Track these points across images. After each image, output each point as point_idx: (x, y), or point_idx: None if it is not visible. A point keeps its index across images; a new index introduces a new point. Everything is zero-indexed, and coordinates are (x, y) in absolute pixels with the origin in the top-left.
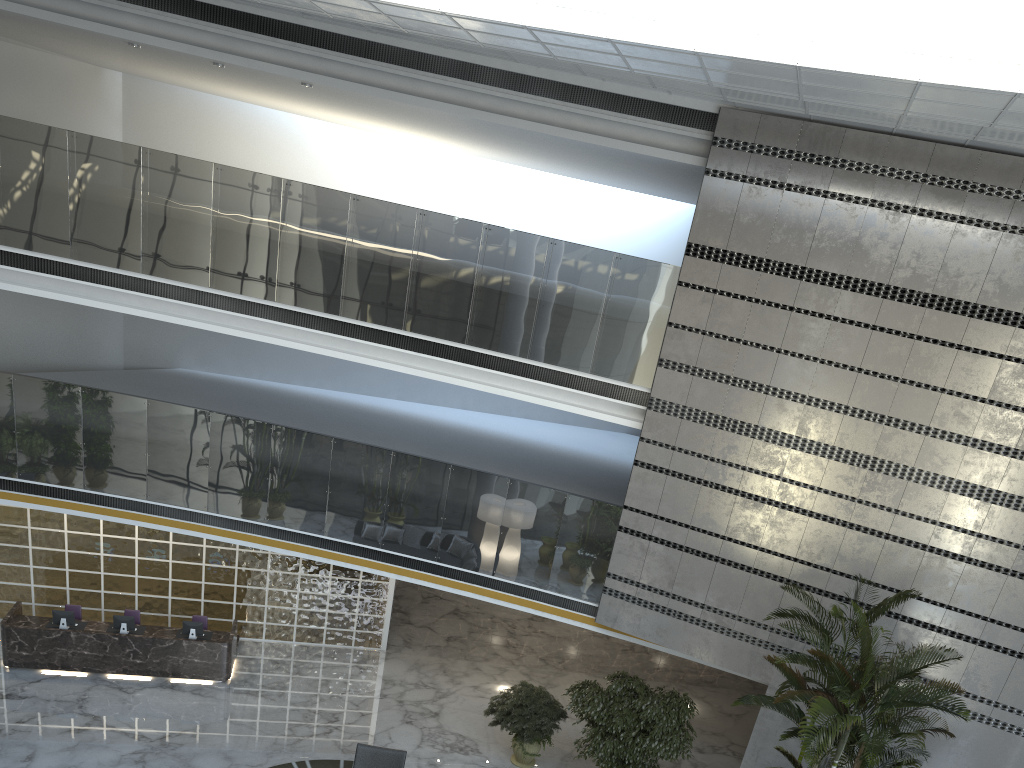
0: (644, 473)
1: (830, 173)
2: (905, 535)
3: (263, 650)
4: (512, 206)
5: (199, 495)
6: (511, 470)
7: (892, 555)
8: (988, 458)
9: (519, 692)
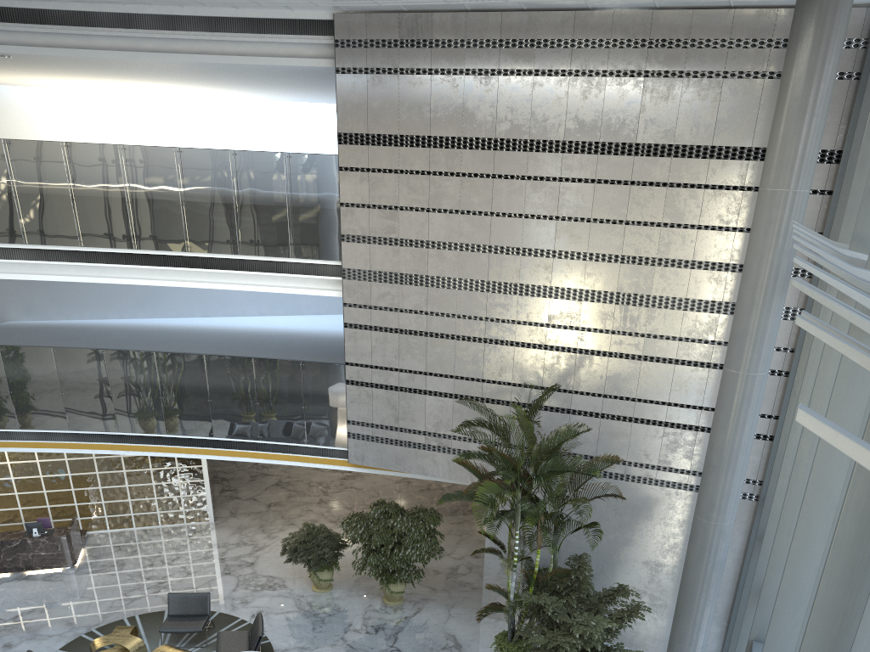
0: (354, 332)
1: (429, 53)
2: (558, 343)
3: (108, 538)
4: (261, 136)
5: (8, 417)
6: (286, 356)
7: (553, 362)
8: (604, 267)
9: (303, 531)
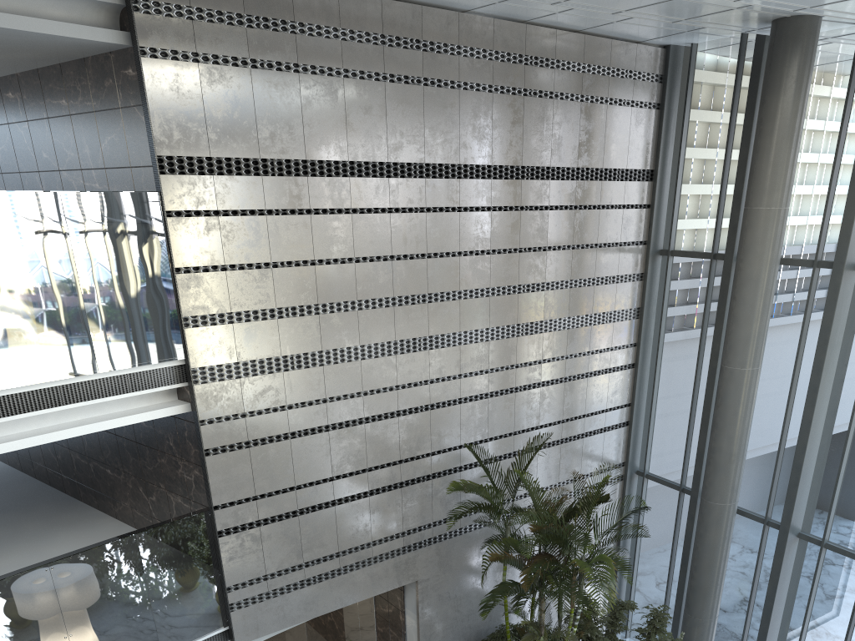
0: (223, 459)
1: (293, 41)
2: (472, 393)
3: None
4: None
5: None
6: None
7: (468, 414)
8: (505, 300)
9: None
